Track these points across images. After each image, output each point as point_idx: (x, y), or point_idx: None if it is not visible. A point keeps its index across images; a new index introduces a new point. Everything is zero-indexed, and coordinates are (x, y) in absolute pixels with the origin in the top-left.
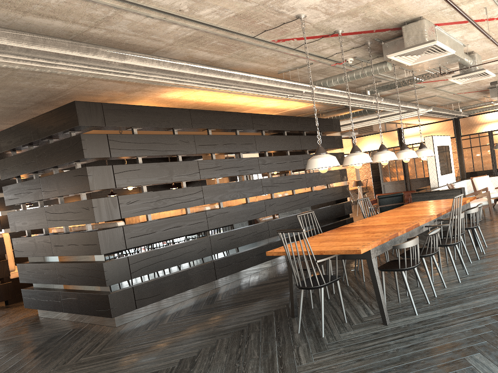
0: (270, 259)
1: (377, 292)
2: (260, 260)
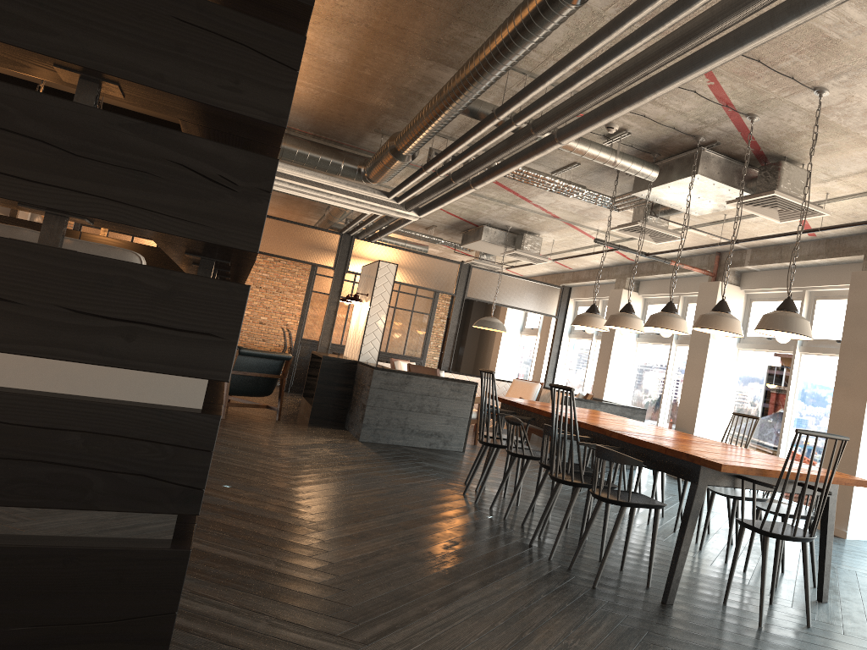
0: None
1: (829, 549)
2: None
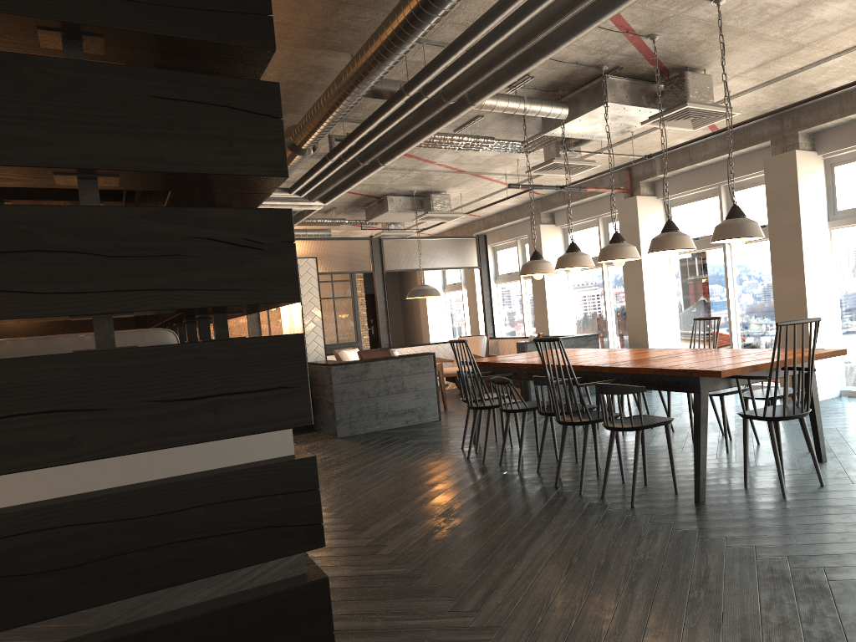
0: None
1: (818, 416)
2: None
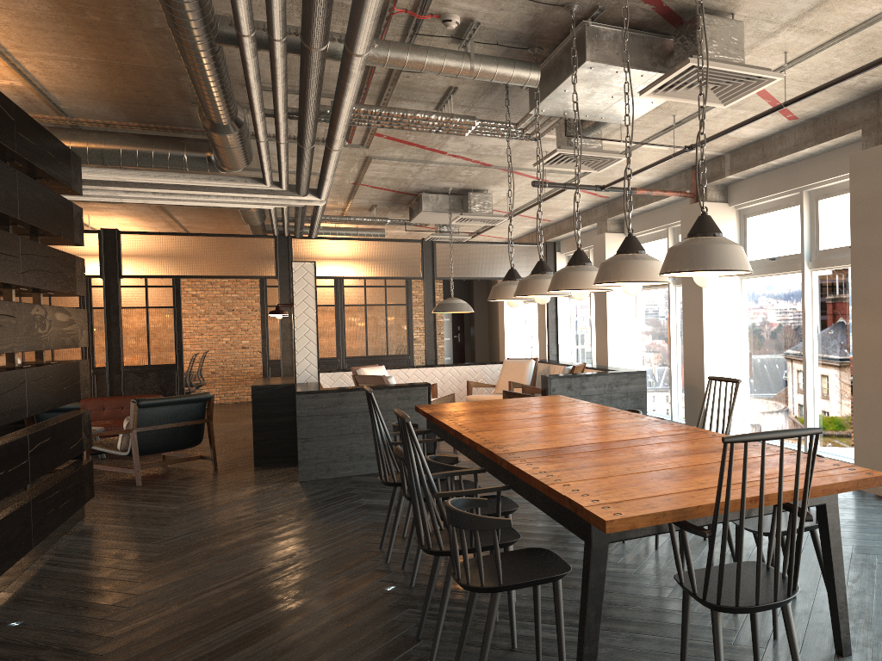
0: None
1: (840, 579)
2: None
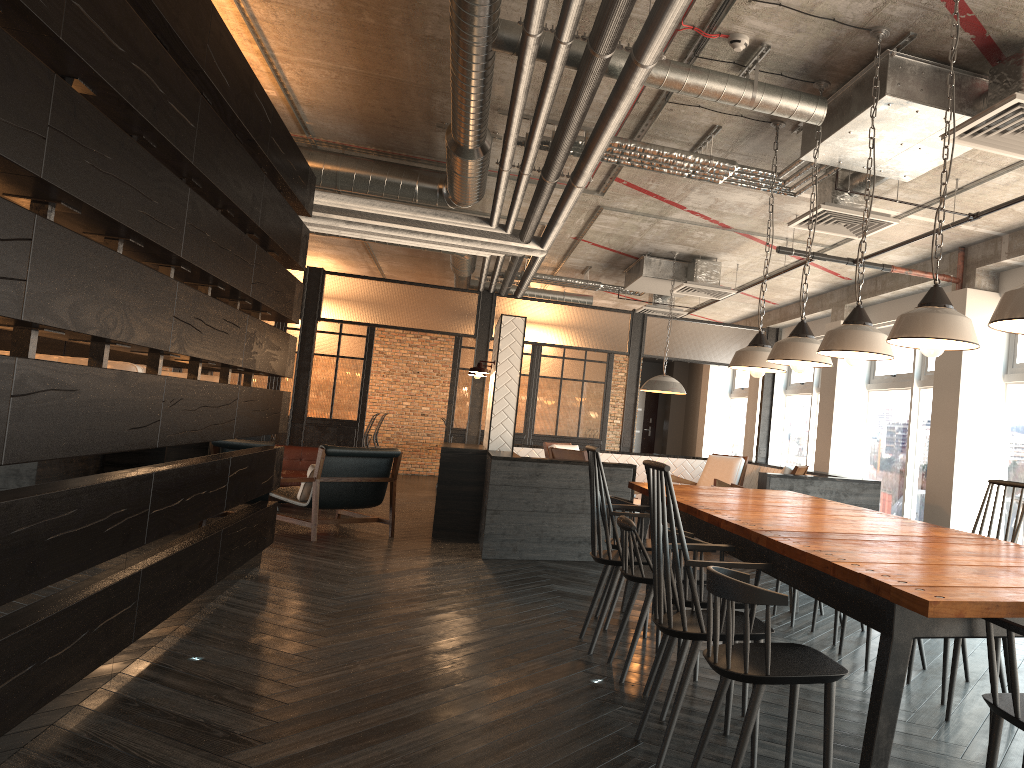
0: (127, 643)
1: None
2: (104, 647)
